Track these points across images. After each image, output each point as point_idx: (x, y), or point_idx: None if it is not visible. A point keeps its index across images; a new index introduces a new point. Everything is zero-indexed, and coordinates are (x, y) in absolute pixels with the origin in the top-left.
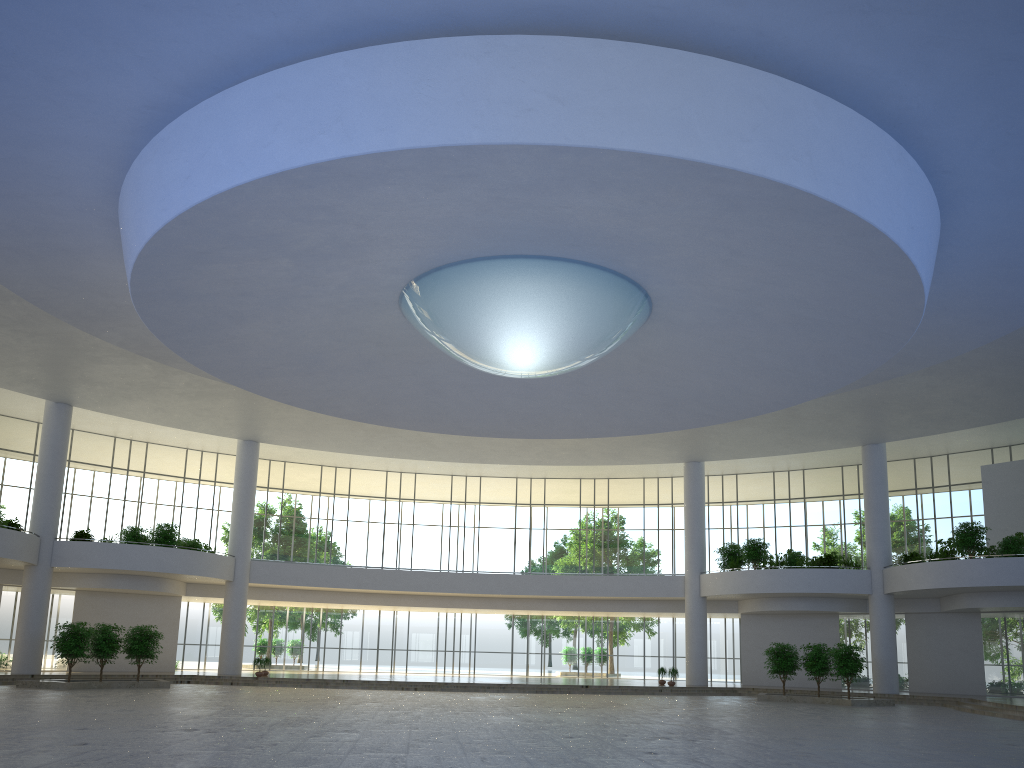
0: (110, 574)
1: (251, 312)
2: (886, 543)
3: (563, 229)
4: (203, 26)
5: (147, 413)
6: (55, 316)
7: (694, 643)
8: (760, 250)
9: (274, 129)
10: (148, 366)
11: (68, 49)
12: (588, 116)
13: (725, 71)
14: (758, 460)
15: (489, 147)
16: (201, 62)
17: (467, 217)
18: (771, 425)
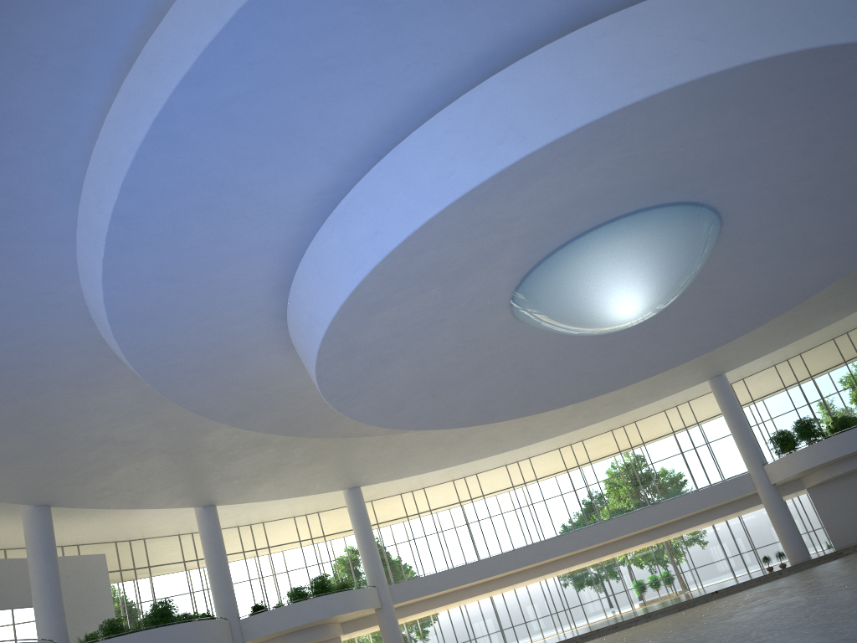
0: (286, 634)
1: (398, 351)
2: None
3: (667, 173)
4: (375, 98)
5: (273, 491)
6: (219, 422)
7: (783, 526)
8: (840, 128)
9: (452, 159)
10: (273, 449)
11: (265, 161)
12: (726, 42)
13: None
14: (762, 358)
15: (650, 99)
16: (368, 134)
17: (592, 189)
18: (781, 318)
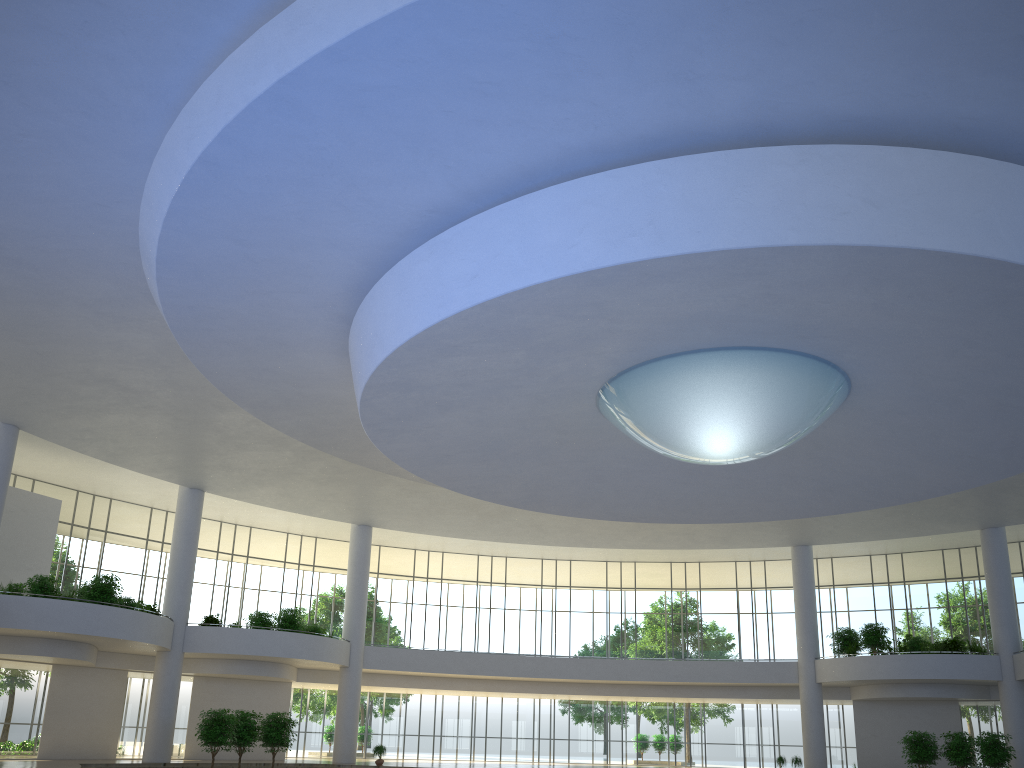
0: (233, 659)
1: (459, 402)
2: (1014, 628)
3: (805, 322)
4: (522, 138)
5: (273, 498)
6: (240, 405)
7: (812, 731)
8: (999, 341)
9: (580, 232)
10: (290, 453)
11: (383, 159)
12: (900, 218)
13: (1022, 176)
14: (859, 543)
15: (802, 248)
16: (503, 170)
17: (720, 311)
18: (891, 509)
